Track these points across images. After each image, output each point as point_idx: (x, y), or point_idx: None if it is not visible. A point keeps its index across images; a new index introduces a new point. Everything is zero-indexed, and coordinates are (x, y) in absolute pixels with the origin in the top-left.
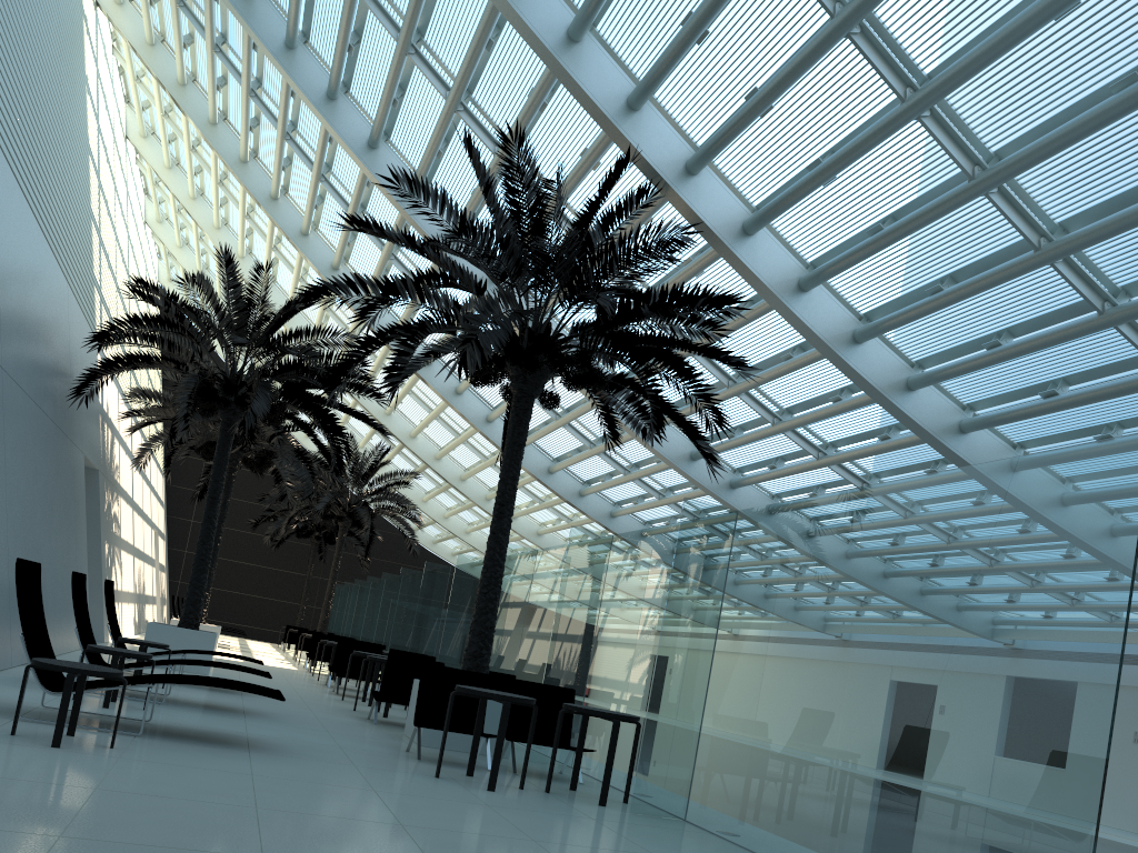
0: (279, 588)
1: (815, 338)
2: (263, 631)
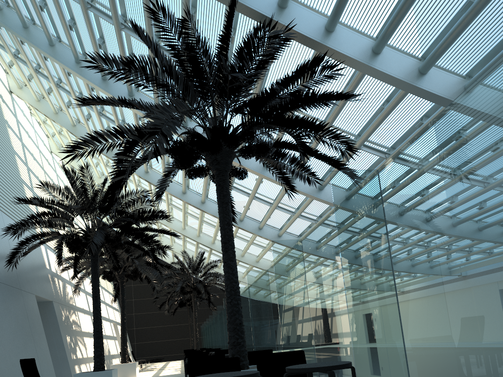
0: (180, 333)
1: (394, 80)
2: (178, 355)
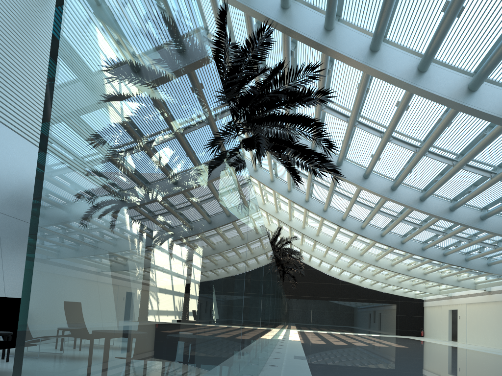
0: None
1: (390, 78)
2: None
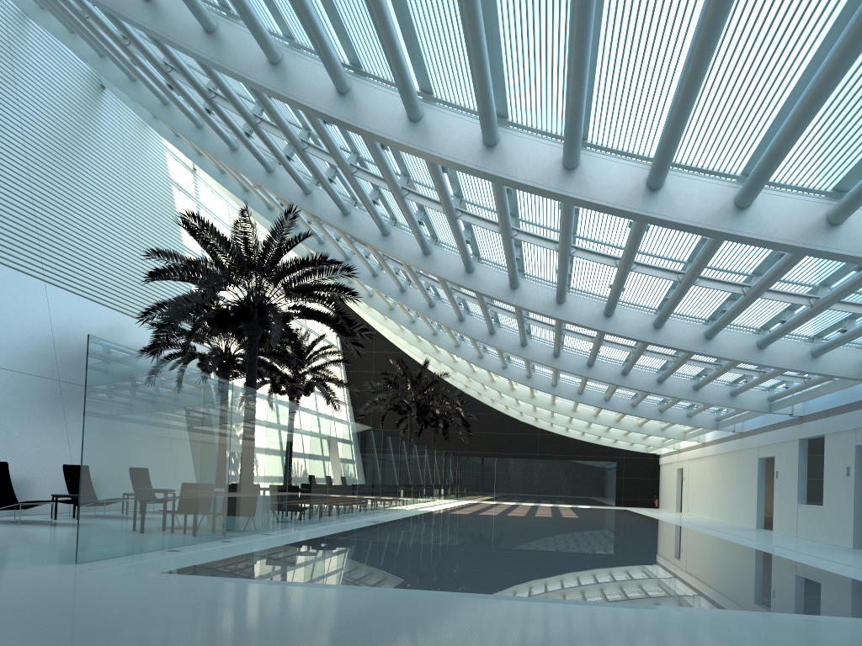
0: None
1: (400, 259)
2: None
